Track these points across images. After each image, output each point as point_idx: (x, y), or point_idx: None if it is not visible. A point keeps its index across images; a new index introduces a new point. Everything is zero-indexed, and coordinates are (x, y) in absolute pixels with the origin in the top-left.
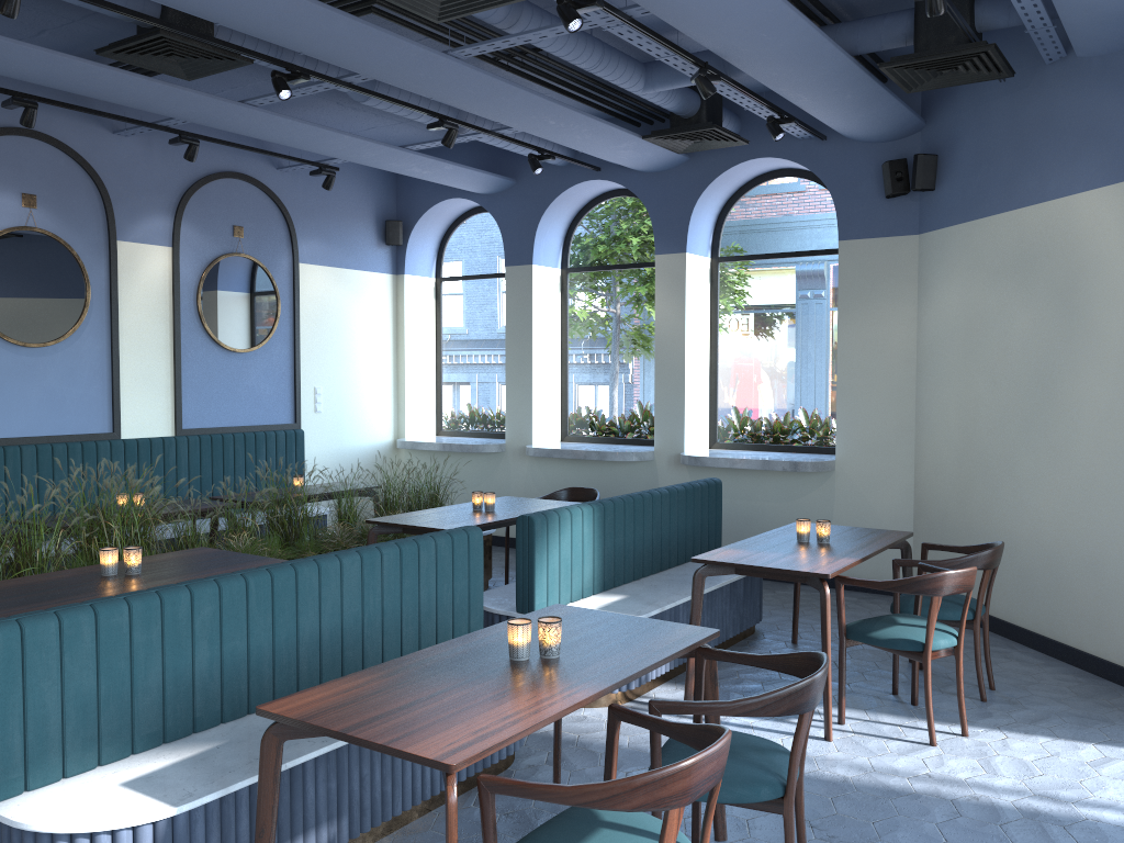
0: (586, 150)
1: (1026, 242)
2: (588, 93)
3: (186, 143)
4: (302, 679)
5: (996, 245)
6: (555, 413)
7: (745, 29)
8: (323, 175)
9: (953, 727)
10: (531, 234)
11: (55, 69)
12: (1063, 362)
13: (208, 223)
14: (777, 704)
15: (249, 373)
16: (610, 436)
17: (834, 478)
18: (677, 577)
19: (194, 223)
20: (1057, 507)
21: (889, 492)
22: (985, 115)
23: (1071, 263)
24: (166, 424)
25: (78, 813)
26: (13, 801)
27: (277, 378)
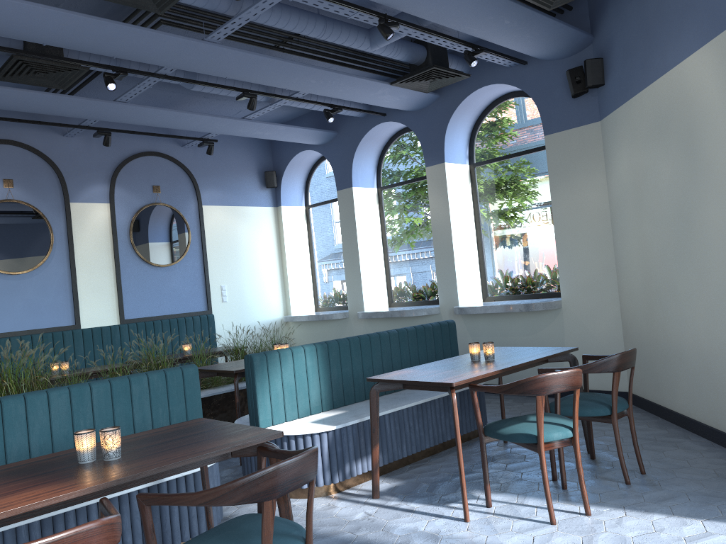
0: (357, 100)
1: (660, 107)
2: (352, 60)
3: (101, 135)
4: None
5: (643, 115)
6: (382, 287)
7: None
8: (205, 145)
9: (583, 507)
10: (350, 166)
11: None
12: (693, 198)
13: (134, 185)
14: (232, 494)
15: (171, 280)
16: (419, 300)
17: (562, 313)
18: (402, 395)
19: (124, 186)
20: (705, 317)
21: (603, 320)
22: (624, 18)
23: (688, 116)
24: (113, 317)
25: None
26: None
27: (192, 281)
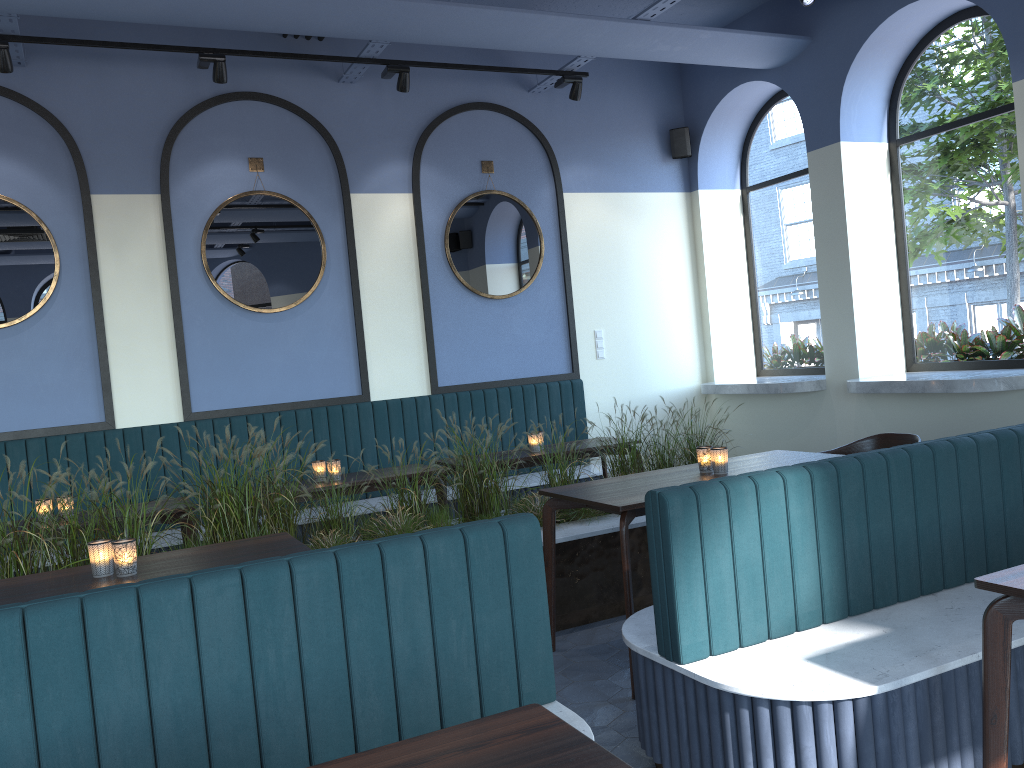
0: None
1: None
2: None
3: (394, 72)
4: None
5: None
6: (894, 334)
7: None
8: (567, 83)
9: None
10: (835, 102)
11: None
12: None
13: (451, 162)
14: None
15: (512, 321)
16: (975, 359)
17: None
18: None
19: (436, 164)
20: None
21: None
22: None
23: None
24: (420, 382)
25: None
26: None
27: (546, 323)
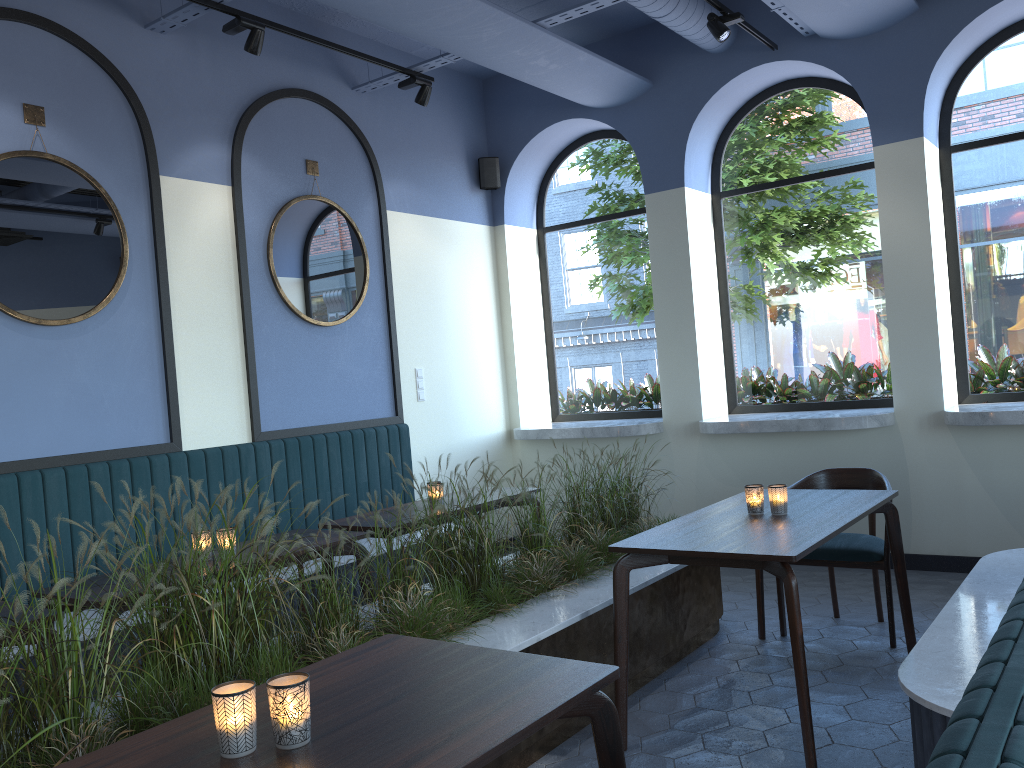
0: None
1: None
2: None
3: (246, 26)
4: None
5: None
6: (721, 378)
7: None
8: (416, 85)
9: None
10: (680, 148)
11: None
12: None
13: (274, 155)
14: None
15: (338, 354)
16: (801, 401)
17: None
18: None
19: (257, 155)
20: None
21: None
22: None
23: None
24: (239, 426)
25: None
26: None
27: (371, 358)
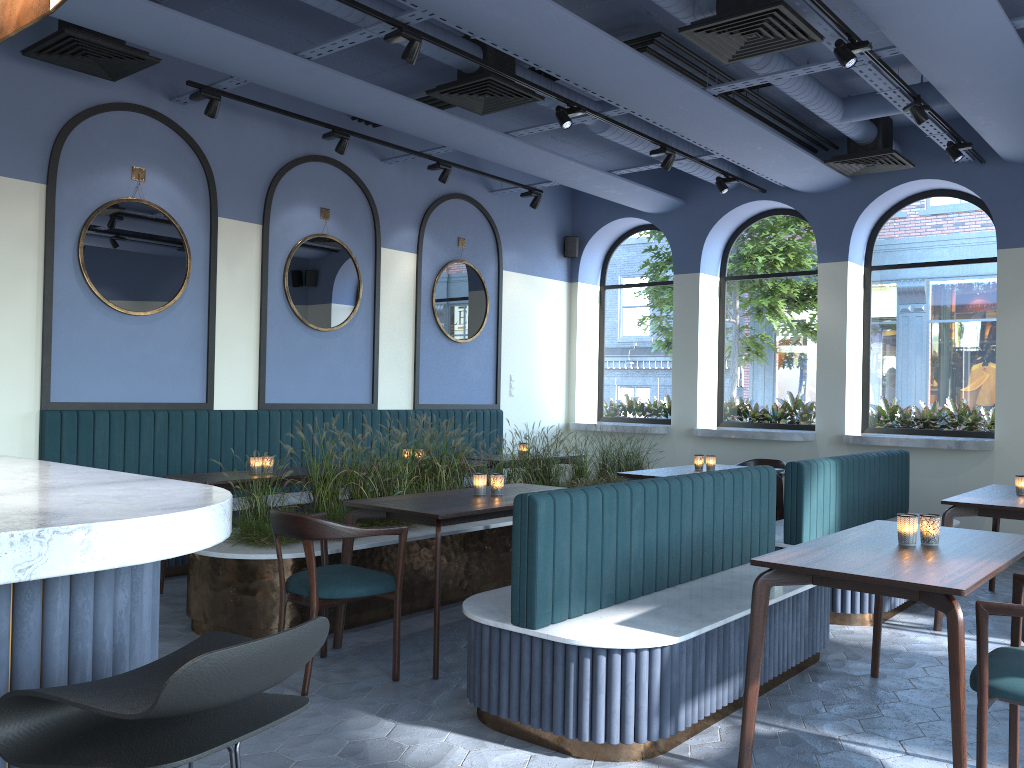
0: (771, 173)
1: None
2: (775, 126)
3: (442, 168)
4: (682, 570)
5: None
6: (713, 401)
7: (981, 65)
8: (532, 196)
9: None
10: (699, 247)
11: (388, 107)
12: None
13: (441, 235)
14: None
15: (465, 360)
16: (764, 421)
17: (993, 456)
18: None
19: (432, 235)
20: None
21: None
22: None
23: None
24: (407, 399)
25: (608, 637)
26: (549, 629)
27: (484, 365)
